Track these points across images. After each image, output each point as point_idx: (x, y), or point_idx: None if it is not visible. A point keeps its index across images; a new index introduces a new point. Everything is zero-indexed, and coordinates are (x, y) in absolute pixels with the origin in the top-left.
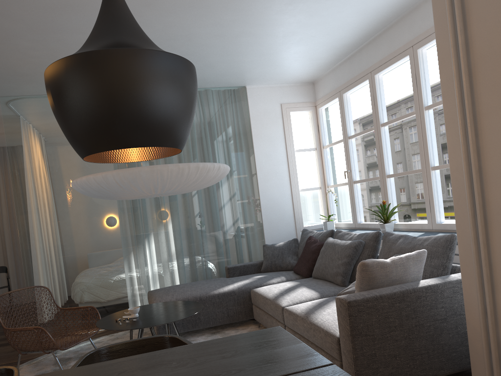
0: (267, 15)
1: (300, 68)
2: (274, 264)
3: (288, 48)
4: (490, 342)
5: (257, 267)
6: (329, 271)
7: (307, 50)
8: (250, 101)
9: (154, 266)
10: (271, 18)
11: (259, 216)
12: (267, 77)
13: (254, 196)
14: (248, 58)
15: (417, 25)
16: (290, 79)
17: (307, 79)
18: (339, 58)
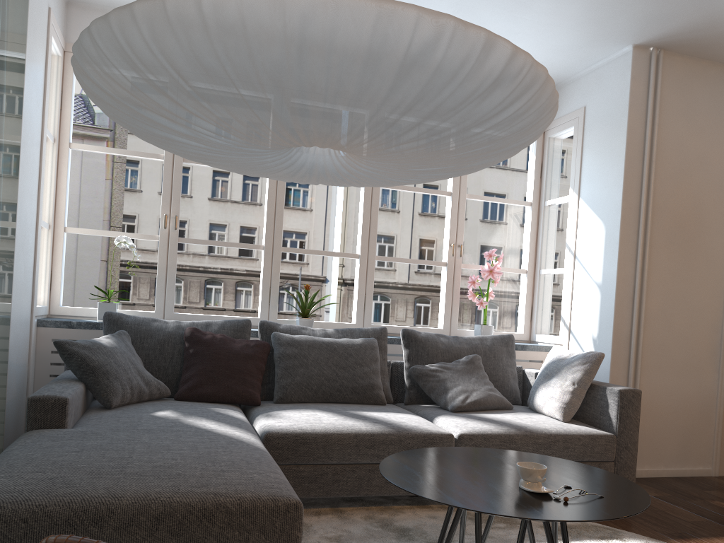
0: None
1: None
2: (134, 387)
3: None
4: None
5: (83, 398)
6: (344, 385)
7: None
8: None
9: None
10: None
11: (12, 263)
12: None
13: (13, 207)
14: None
15: None
16: None
17: None
18: None
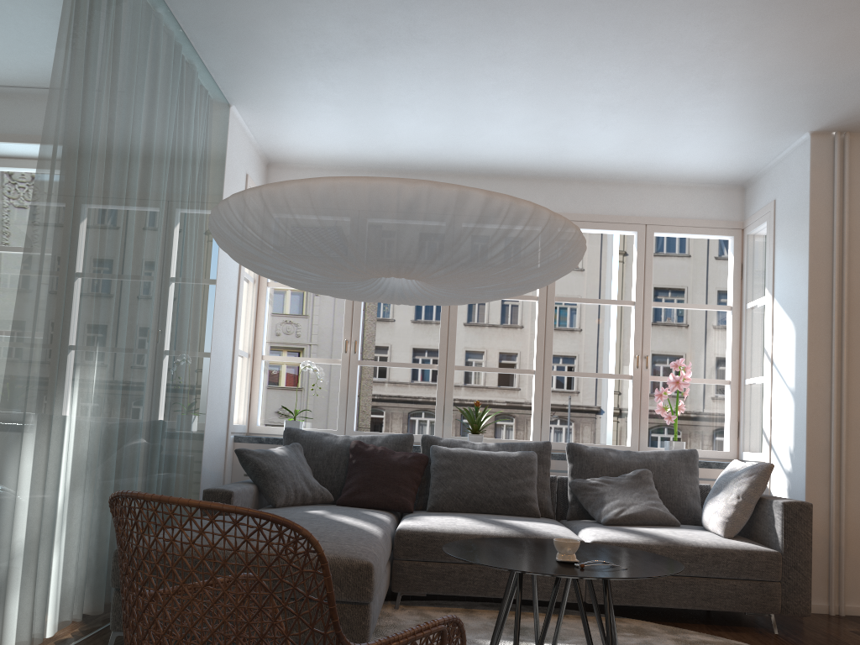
0: (569, 93)
1: (341, 143)
2: (297, 490)
3: (438, 123)
4: (843, 539)
5: (253, 496)
6: (495, 496)
7: (428, 137)
8: (229, 140)
9: (83, 474)
10: (556, 97)
11: (206, 384)
12: (291, 121)
13: (208, 339)
14: (391, 94)
15: (562, 200)
16: (284, 142)
17: (287, 155)
18: (393, 165)
